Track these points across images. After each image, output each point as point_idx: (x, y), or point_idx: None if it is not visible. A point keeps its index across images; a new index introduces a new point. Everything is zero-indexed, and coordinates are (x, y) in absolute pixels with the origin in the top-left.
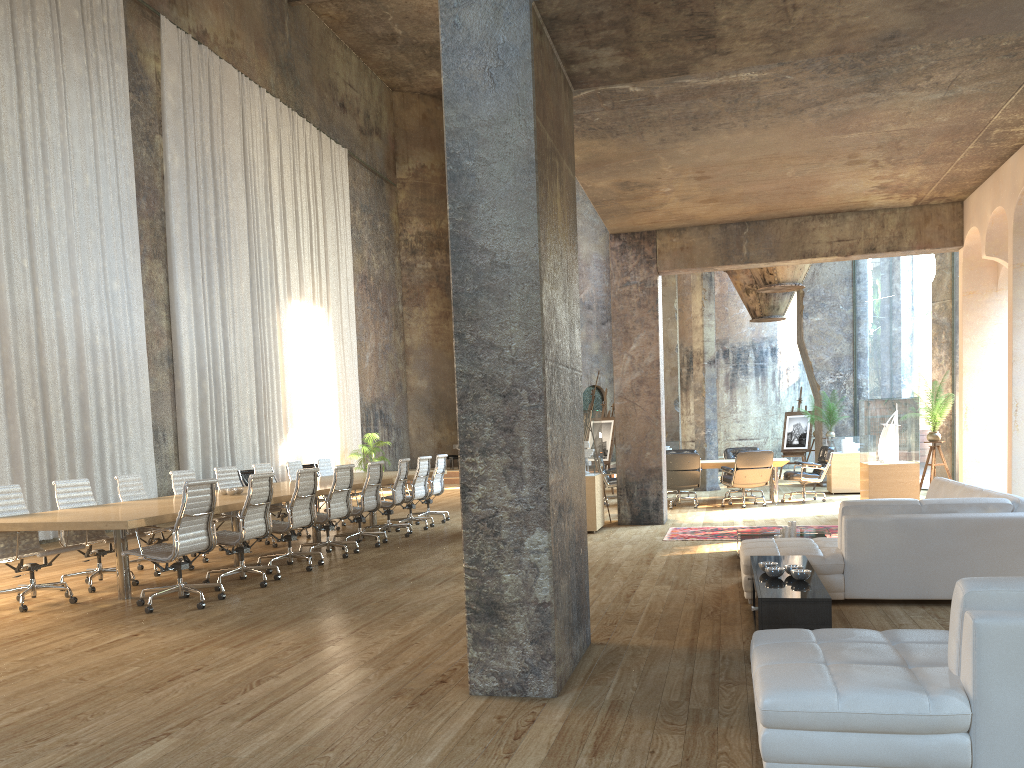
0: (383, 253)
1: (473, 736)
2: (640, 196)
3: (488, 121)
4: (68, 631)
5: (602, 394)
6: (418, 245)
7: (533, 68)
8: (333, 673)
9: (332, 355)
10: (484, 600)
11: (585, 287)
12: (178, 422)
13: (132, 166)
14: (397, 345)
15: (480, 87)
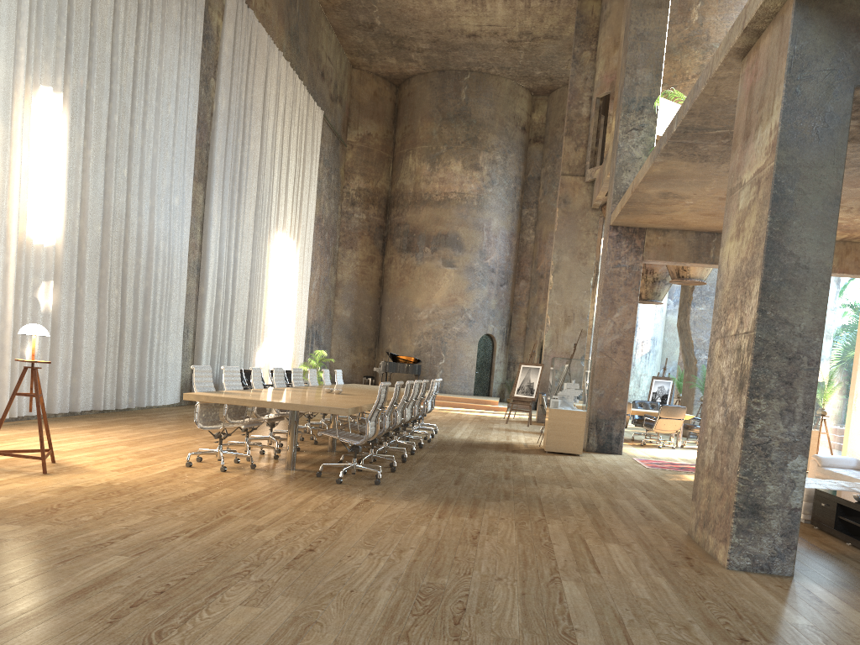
0: (332, 201)
1: (786, 597)
2: (665, 203)
3: (809, 164)
4: (301, 492)
5: (493, 342)
6: (357, 198)
7: (848, 133)
8: (592, 544)
9: (296, 281)
10: (750, 502)
11: (492, 254)
12: (198, 322)
13: (197, 102)
14: (332, 279)
15: (807, 139)
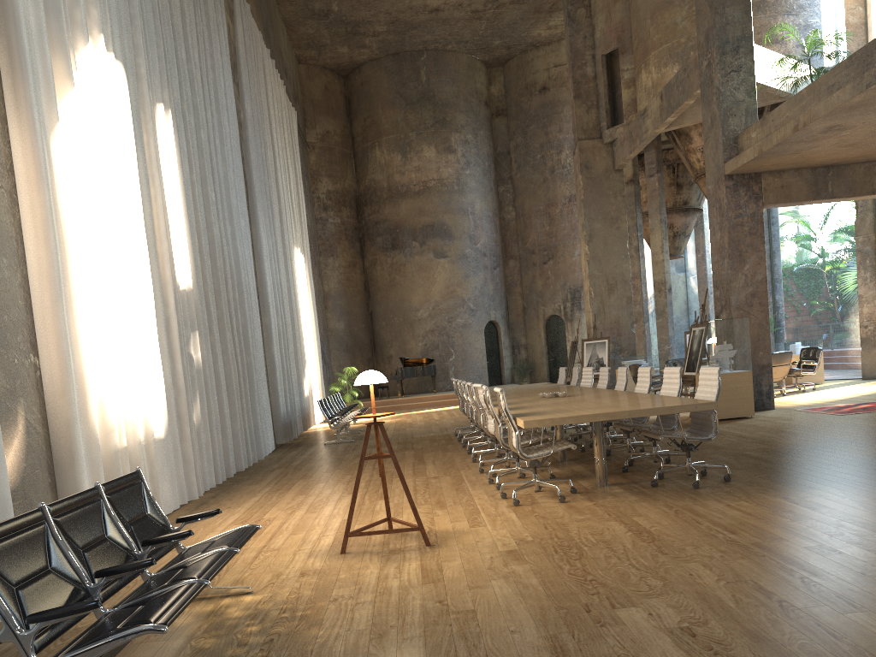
0: (309, 208)
1: None
2: (817, 139)
3: None
4: (703, 504)
5: (496, 328)
6: (329, 202)
7: None
8: None
9: (309, 298)
10: None
11: (481, 237)
12: (267, 356)
13: (235, 110)
14: (321, 291)
15: None
